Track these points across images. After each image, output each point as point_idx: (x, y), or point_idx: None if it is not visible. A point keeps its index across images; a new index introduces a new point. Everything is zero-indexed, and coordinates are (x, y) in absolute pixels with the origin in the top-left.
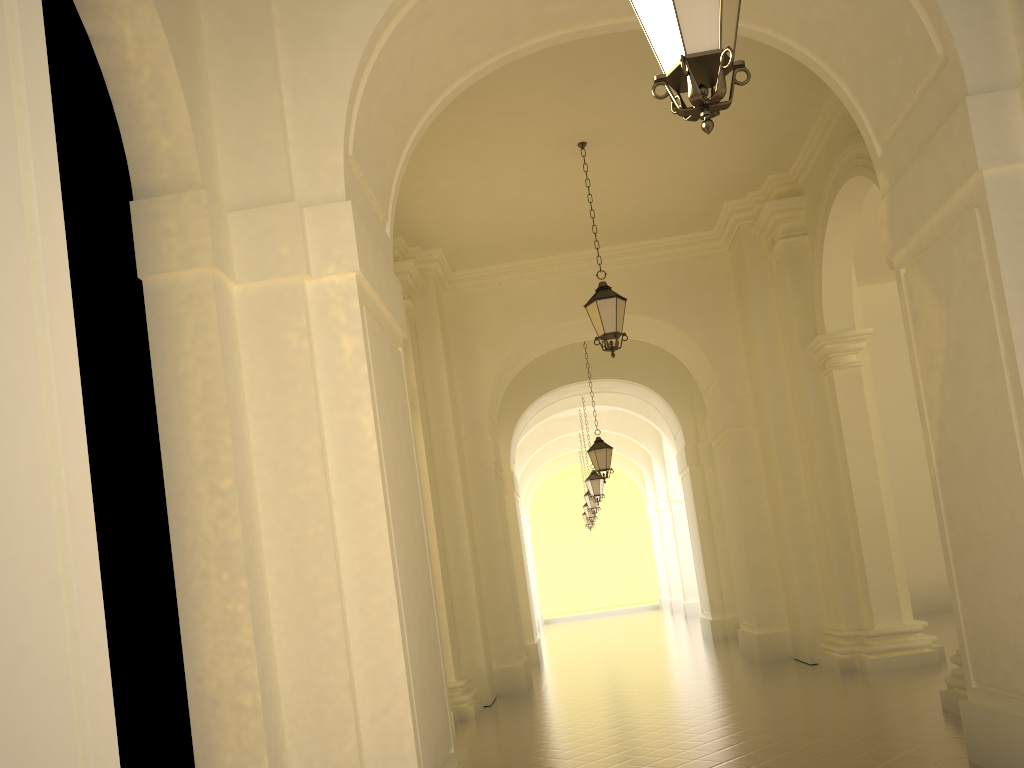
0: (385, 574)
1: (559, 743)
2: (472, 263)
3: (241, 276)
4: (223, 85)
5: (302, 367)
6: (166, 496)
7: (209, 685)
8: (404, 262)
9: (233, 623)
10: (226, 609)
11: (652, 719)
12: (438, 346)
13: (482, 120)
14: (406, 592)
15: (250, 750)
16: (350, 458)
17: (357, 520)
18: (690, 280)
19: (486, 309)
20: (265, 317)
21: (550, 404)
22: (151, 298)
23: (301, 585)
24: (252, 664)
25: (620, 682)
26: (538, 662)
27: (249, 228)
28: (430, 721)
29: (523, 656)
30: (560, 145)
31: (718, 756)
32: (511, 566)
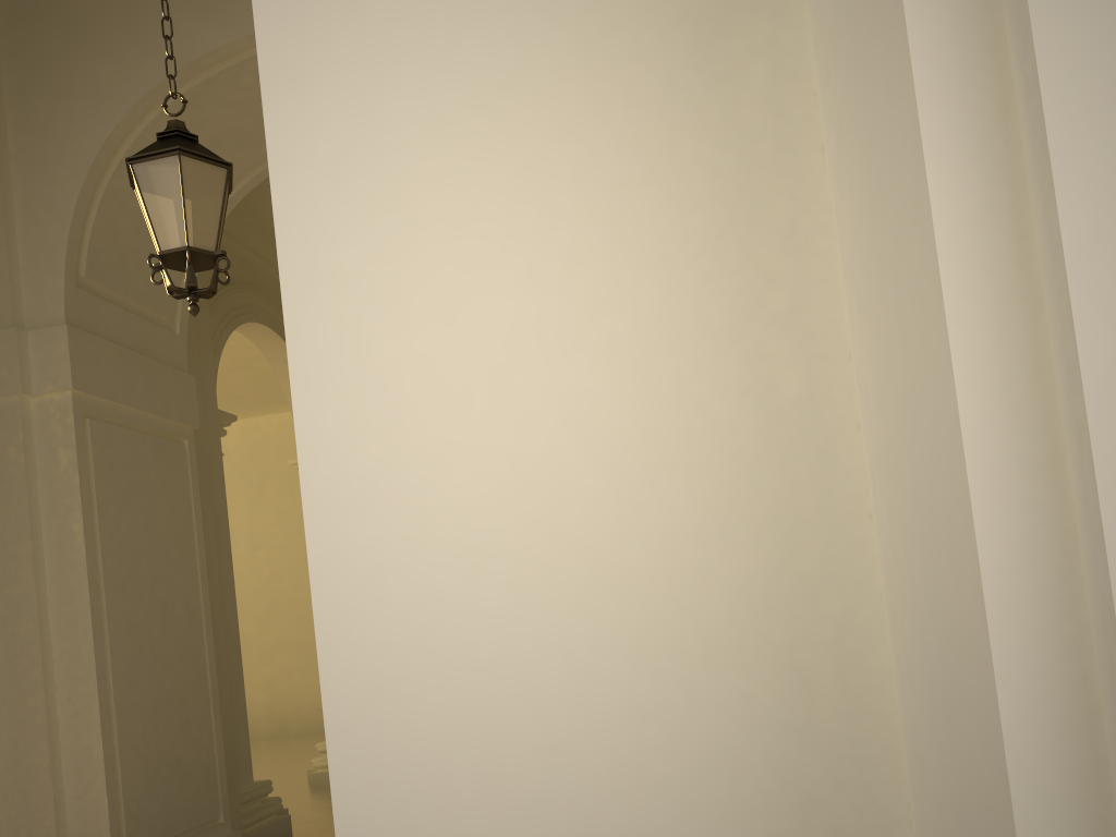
0: (89, 667)
1: None
2: None
3: None
4: None
5: (19, 479)
6: None
7: None
8: None
9: None
10: None
11: None
12: None
13: None
14: (128, 680)
15: None
16: (63, 561)
17: (67, 617)
18: None
19: None
20: None
21: None
22: None
23: (14, 676)
24: None
25: None
26: None
27: None
28: (161, 797)
29: None
30: None
31: None
32: None
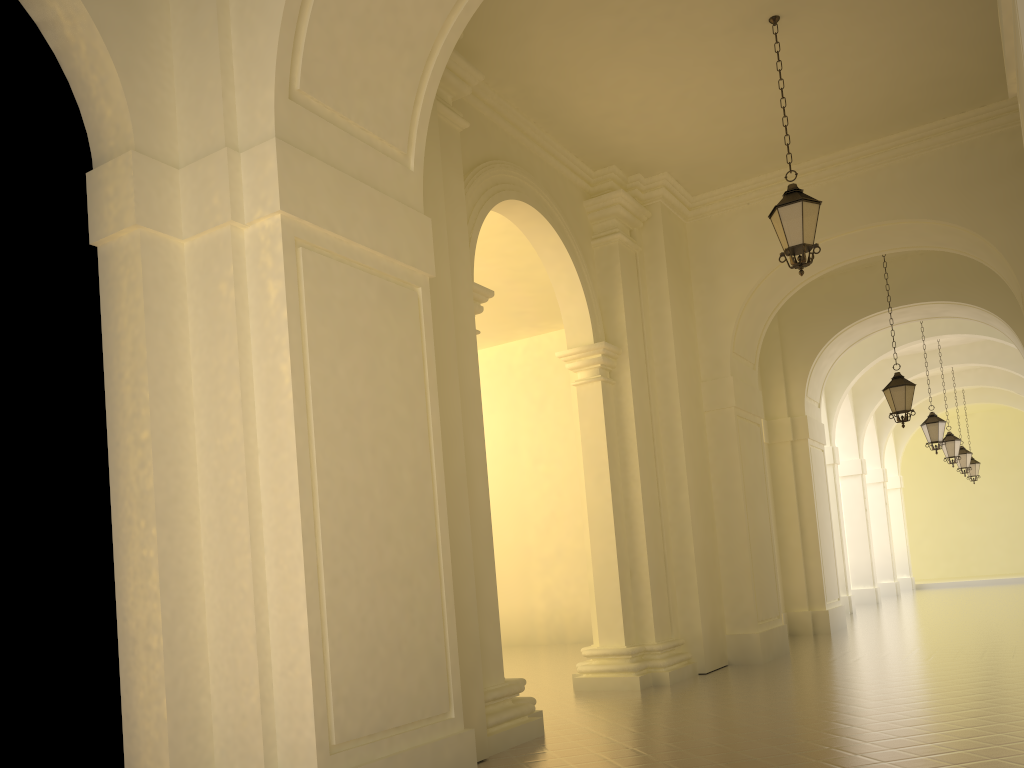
0: (295, 527)
1: (690, 724)
2: (711, 184)
3: (186, 231)
4: (181, 43)
5: (229, 317)
6: (108, 448)
7: (131, 625)
8: (613, 193)
9: (146, 568)
10: (142, 555)
11: (823, 711)
12: (663, 281)
13: (635, 17)
14: (341, 546)
15: (155, 689)
16: (271, 407)
17: (275, 471)
18: (990, 165)
19: (731, 234)
20: (205, 270)
21: (865, 337)
22: (102, 262)
23: (224, 535)
24: (158, 608)
25: (869, 663)
26: (828, 631)
27: (192, 182)
28: (378, 682)
29: (771, 623)
30: (746, 26)
31: (809, 766)
32: (762, 522)
